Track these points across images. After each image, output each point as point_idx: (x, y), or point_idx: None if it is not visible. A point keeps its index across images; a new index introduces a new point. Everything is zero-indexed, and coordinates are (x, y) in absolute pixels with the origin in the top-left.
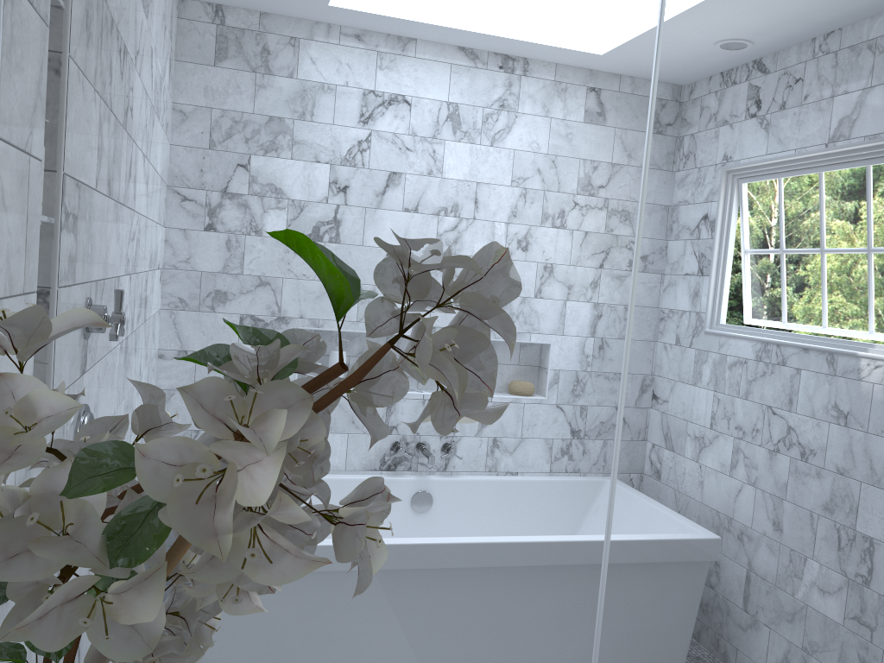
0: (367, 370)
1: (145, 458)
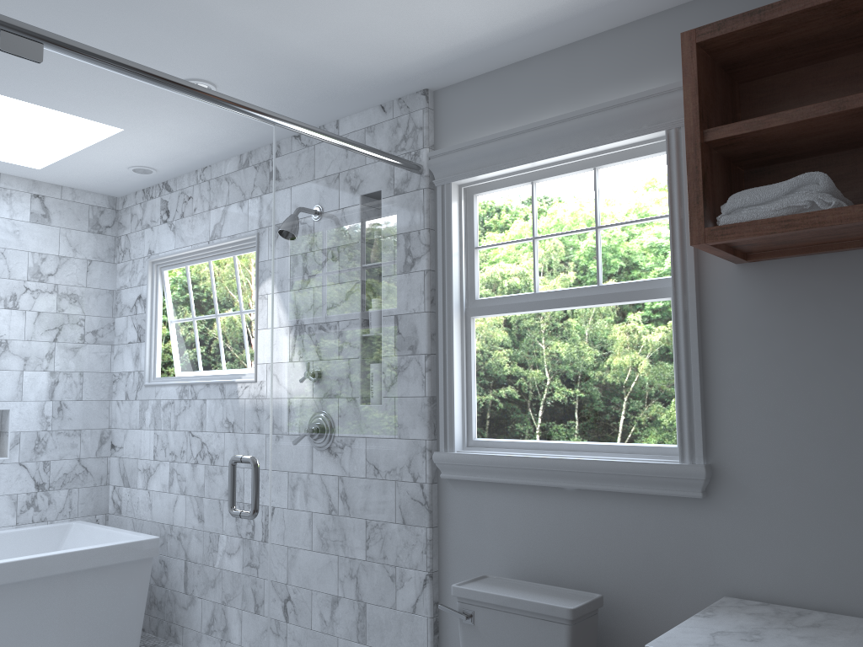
0: None
1: None
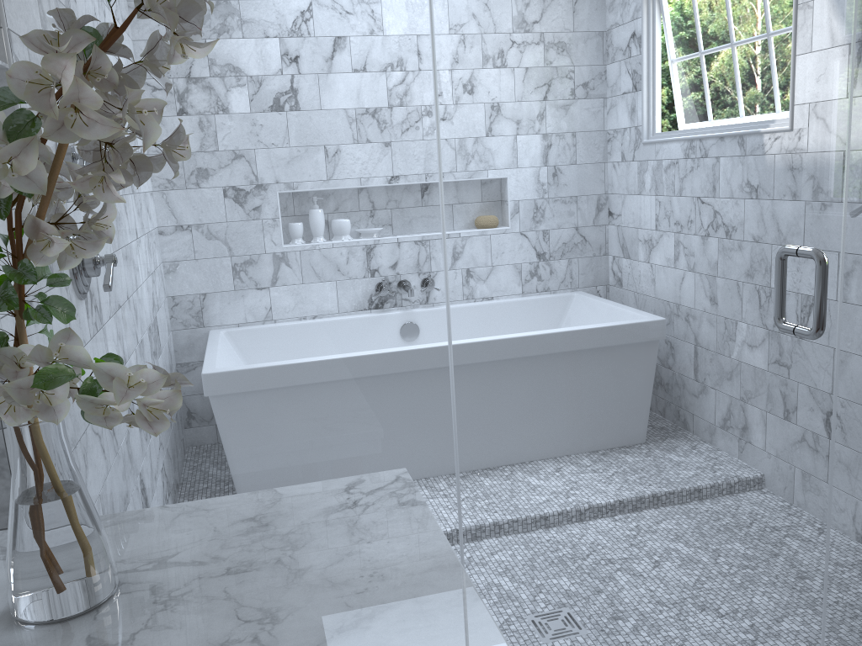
0: (126, 24)
1: (12, 78)
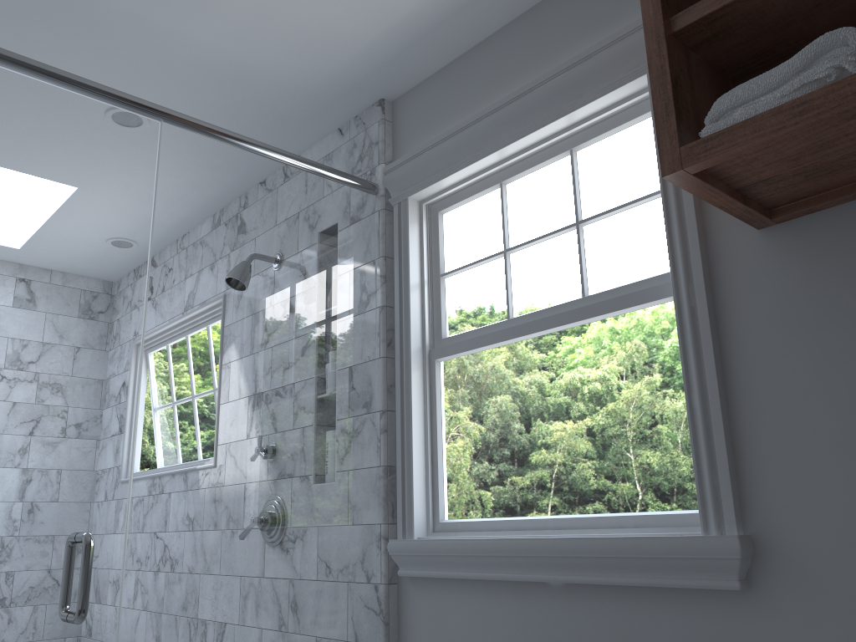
0: None
1: None
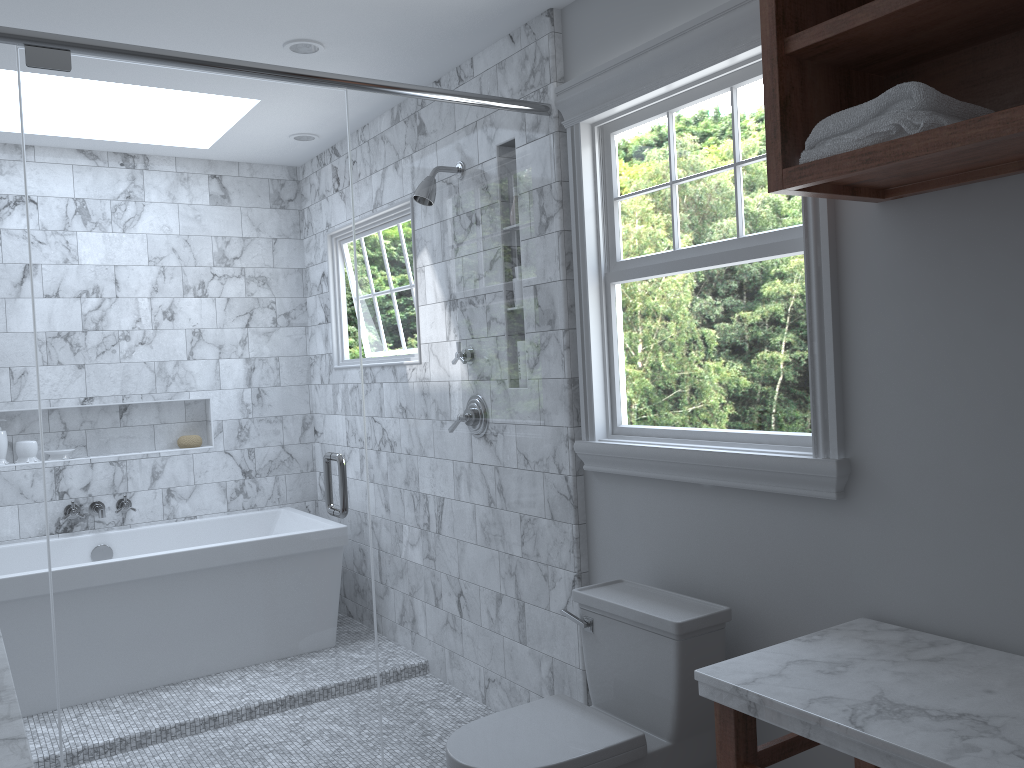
0: None
1: None
